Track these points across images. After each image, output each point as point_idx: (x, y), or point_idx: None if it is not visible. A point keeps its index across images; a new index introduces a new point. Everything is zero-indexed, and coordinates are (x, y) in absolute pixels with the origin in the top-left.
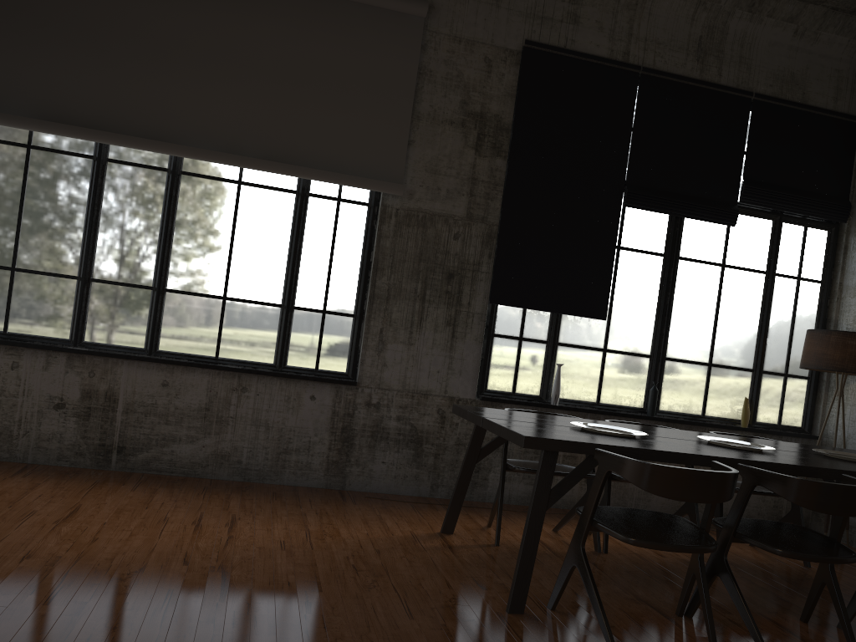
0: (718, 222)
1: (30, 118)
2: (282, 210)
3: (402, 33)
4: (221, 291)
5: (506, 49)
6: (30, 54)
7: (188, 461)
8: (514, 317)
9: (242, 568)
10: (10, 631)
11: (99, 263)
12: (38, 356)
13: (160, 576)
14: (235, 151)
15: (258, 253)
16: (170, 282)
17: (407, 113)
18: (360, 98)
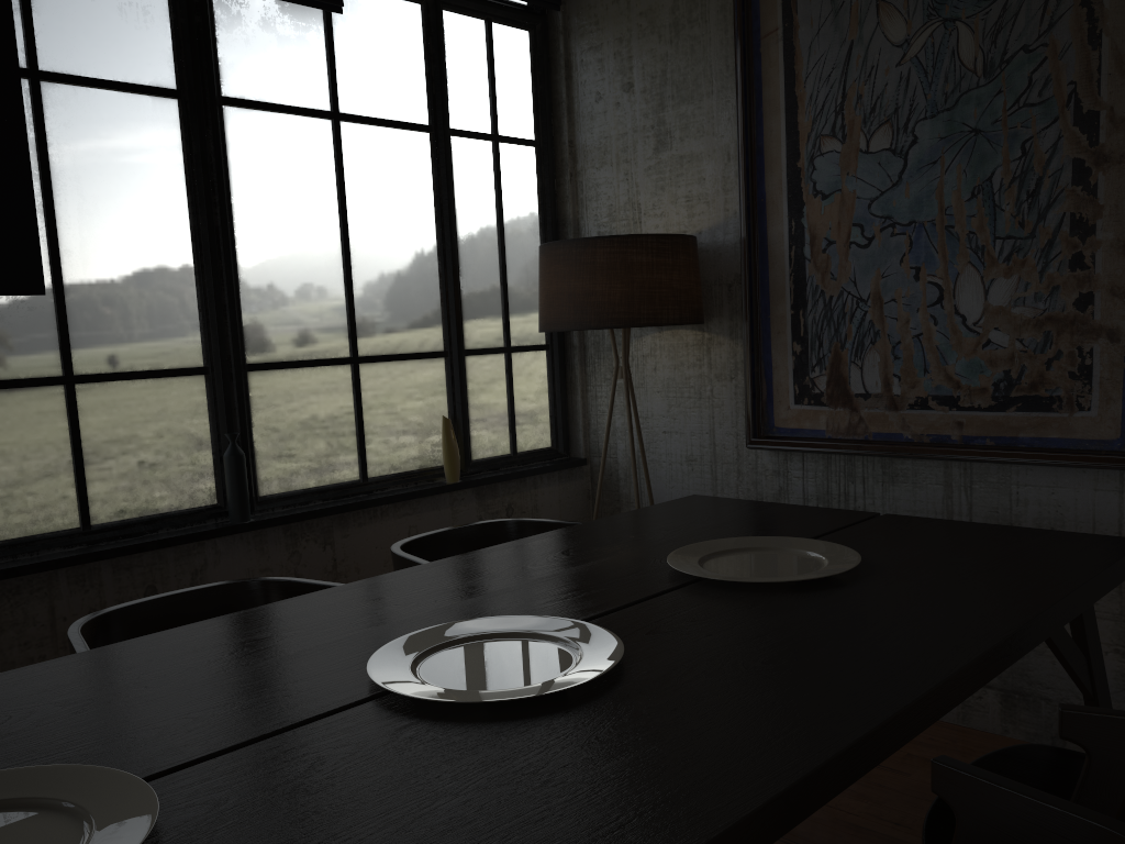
0: (301, 1)
1: None
2: None
3: None
4: None
5: None
6: None
7: None
8: None
9: None
10: None
11: None
12: None
13: None
14: None
15: None
16: None
17: None
18: None
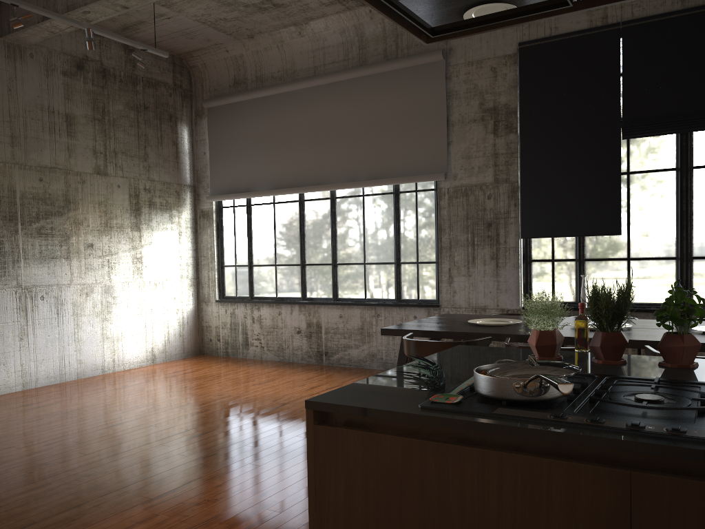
0: None
1: (267, 190)
2: (386, 205)
3: (432, 75)
4: (363, 260)
5: (505, 56)
6: (266, 158)
7: (357, 359)
8: (545, 245)
9: (293, 404)
10: (172, 414)
11: (307, 255)
12: (287, 307)
13: (254, 404)
14: (354, 179)
15: (378, 234)
16: (338, 259)
17: (444, 124)
18: (415, 125)
